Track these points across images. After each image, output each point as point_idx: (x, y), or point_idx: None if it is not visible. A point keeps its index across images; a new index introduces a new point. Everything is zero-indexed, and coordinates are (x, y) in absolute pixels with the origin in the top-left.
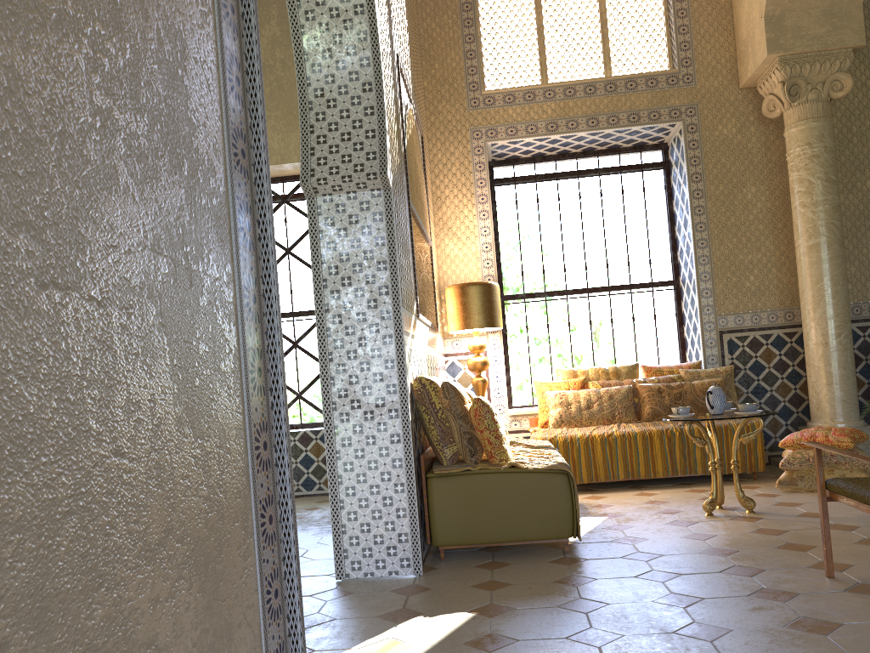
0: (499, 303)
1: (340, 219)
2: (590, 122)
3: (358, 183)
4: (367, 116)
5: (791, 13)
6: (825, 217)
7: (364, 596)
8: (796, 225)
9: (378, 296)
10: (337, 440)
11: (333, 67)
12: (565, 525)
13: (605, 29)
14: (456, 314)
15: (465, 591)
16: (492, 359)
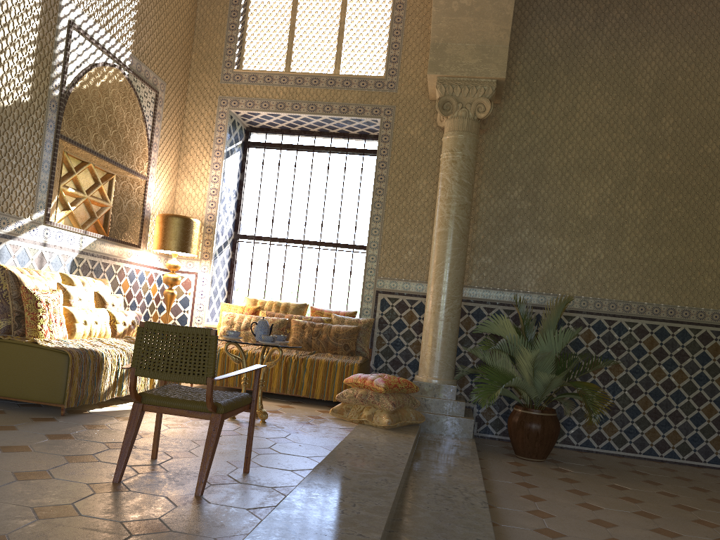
0: (194, 235)
1: None
2: (310, 107)
3: None
4: None
5: (452, 43)
6: (452, 211)
7: None
8: (435, 215)
9: None
10: None
11: None
12: (58, 394)
13: (341, 36)
14: (156, 236)
15: None
16: (200, 280)
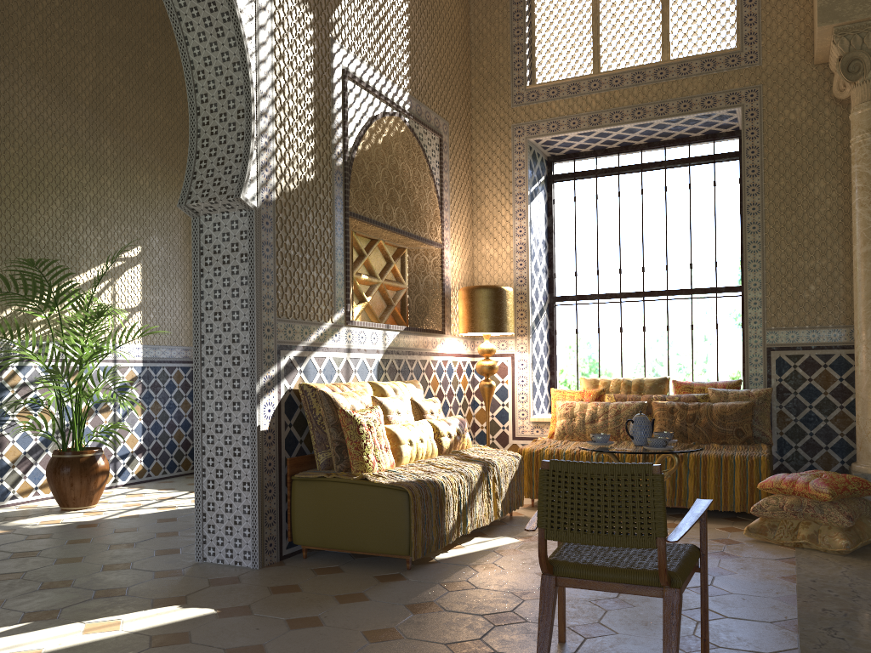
0: (508, 308)
1: (216, 237)
2: (636, 113)
3: (224, 204)
4: (239, 141)
5: None
6: None
7: (183, 579)
8: (853, 228)
9: (240, 308)
10: (204, 436)
11: (216, 97)
12: (402, 543)
13: (665, 8)
14: (462, 317)
15: (255, 590)
16: (518, 362)
